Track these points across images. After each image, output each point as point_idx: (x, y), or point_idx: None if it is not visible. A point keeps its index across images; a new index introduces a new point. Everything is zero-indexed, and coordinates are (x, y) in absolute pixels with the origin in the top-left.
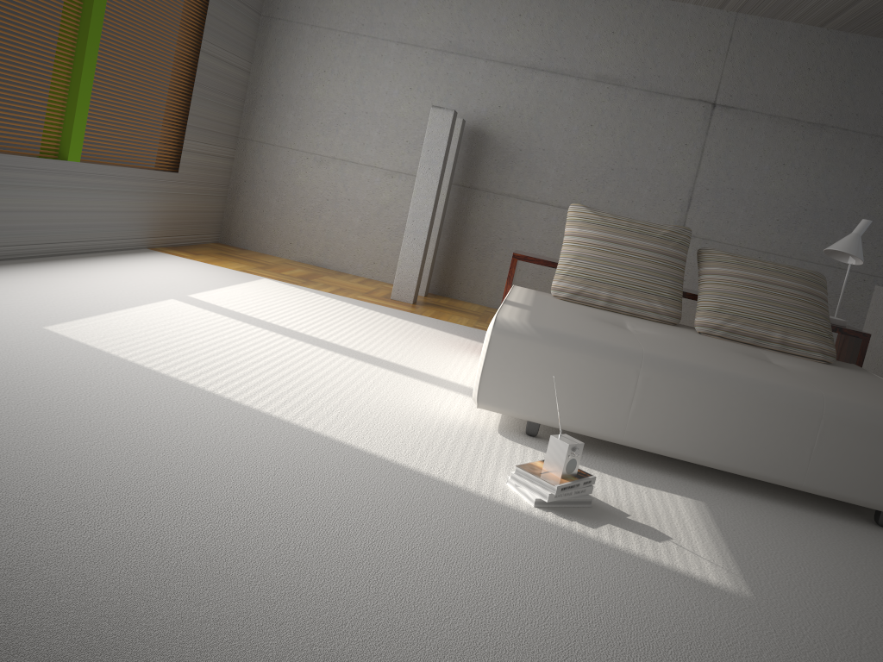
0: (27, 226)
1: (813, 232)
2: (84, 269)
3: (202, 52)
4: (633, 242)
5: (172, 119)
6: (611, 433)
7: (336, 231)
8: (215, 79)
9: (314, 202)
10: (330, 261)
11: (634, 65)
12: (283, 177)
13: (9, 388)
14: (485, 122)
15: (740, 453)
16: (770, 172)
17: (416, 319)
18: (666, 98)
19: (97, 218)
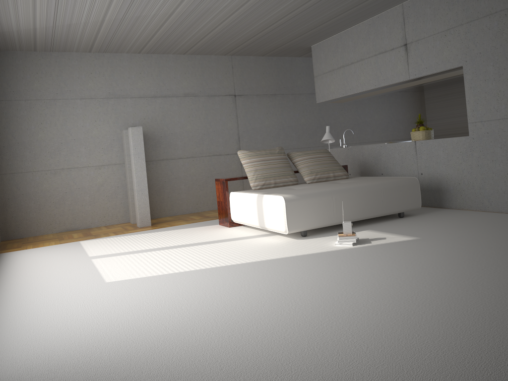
0: None
1: (285, 137)
2: (18, 268)
3: None
4: (271, 158)
5: None
6: (331, 222)
7: (77, 207)
8: None
9: (58, 196)
10: (78, 225)
11: (198, 85)
12: (34, 189)
13: (178, 292)
14: None
15: (366, 211)
16: (264, 118)
17: (171, 228)
18: (216, 97)
19: None
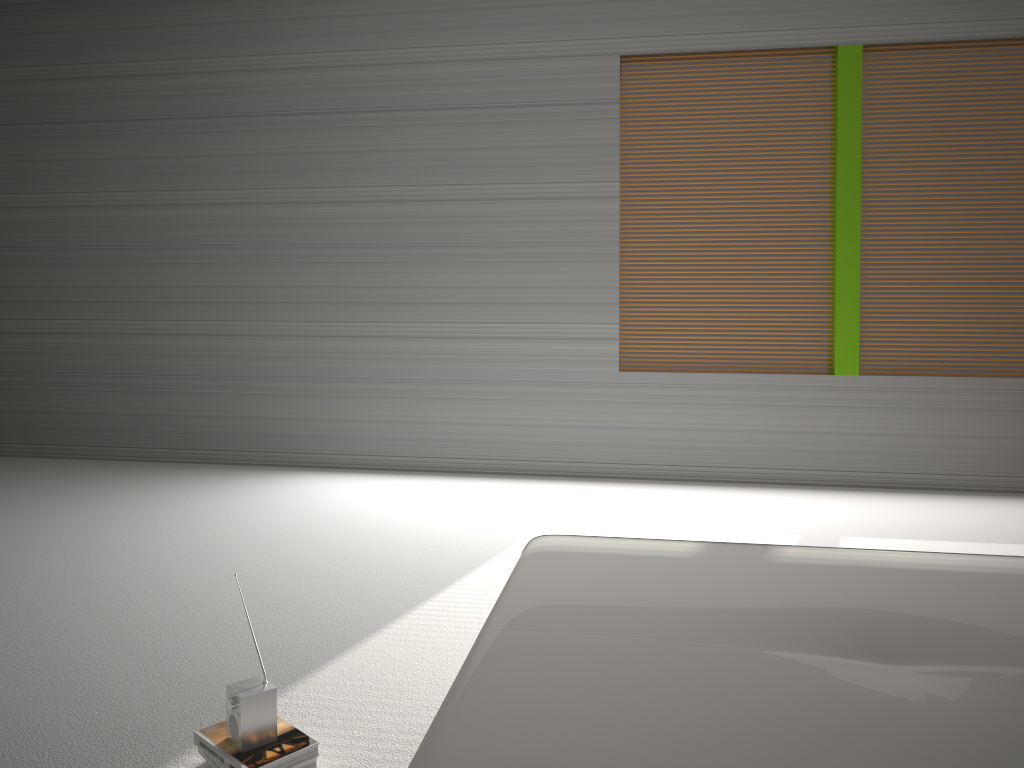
0: (781, 448)
1: None
2: (819, 499)
3: None
4: None
5: None
6: None
7: None
8: None
9: None
10: None
11: None
12: None
13: (372, 540)
14: None
15: None
16: None
17: None
18: None
19: (915, 444)
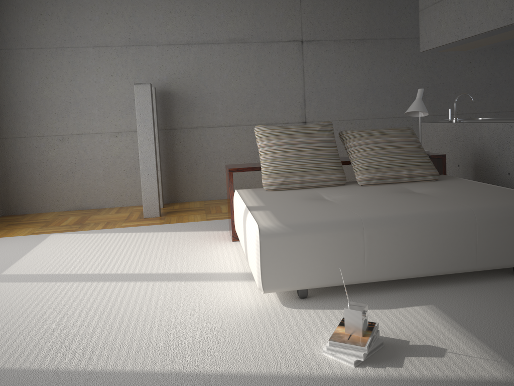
0: None
1: (375, 101)
2: None
3: None
4: (303, 140)
5: None
6: (357, 278)
7: (88, 182)
8: None
9: (66, 167)
10: (90, 203)
11: (249, 28)
12: (38, 157)
13: None
14: (168, 85)
15: (437, 262)
16: (343, 73)
17: (169, 228)
18: (274, 44)
19: None
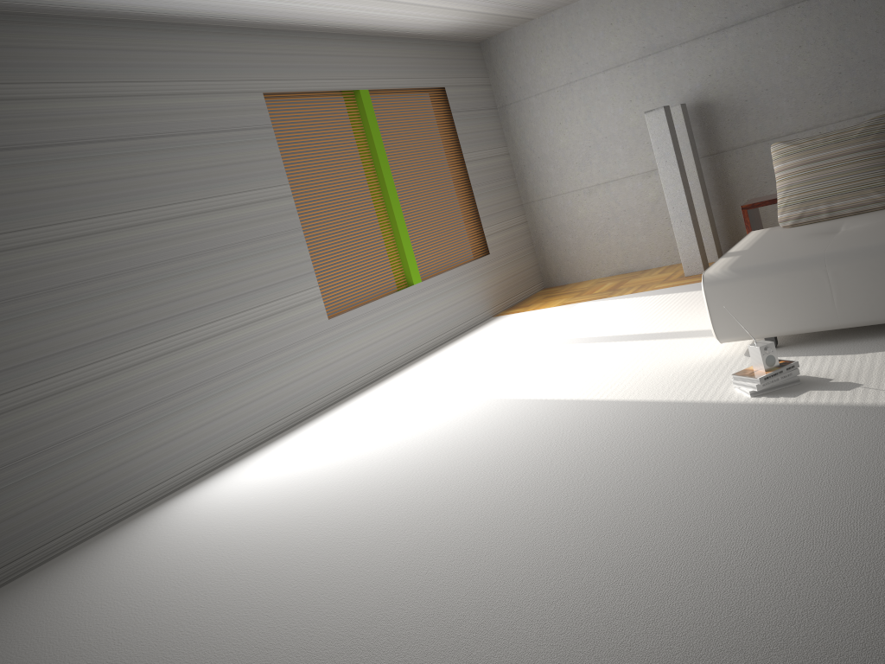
0: (408, 337)
1: None
2: (453, 350)
3: (466, 162)
4: (832, 153)
5: (468, 219)
6: (828, 323)
7: (626, 239)
8: (485, 175)
9: (599, 225)
10: (633, 265)
11: None
12: (567, 218)
13: (423, 435)
14: (704, 94)
15: None
16: None
17: None
18: None
19: (449, 312)
